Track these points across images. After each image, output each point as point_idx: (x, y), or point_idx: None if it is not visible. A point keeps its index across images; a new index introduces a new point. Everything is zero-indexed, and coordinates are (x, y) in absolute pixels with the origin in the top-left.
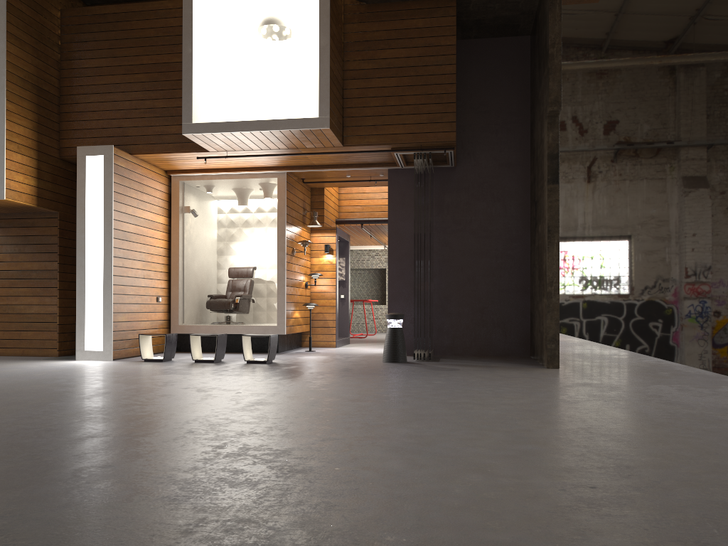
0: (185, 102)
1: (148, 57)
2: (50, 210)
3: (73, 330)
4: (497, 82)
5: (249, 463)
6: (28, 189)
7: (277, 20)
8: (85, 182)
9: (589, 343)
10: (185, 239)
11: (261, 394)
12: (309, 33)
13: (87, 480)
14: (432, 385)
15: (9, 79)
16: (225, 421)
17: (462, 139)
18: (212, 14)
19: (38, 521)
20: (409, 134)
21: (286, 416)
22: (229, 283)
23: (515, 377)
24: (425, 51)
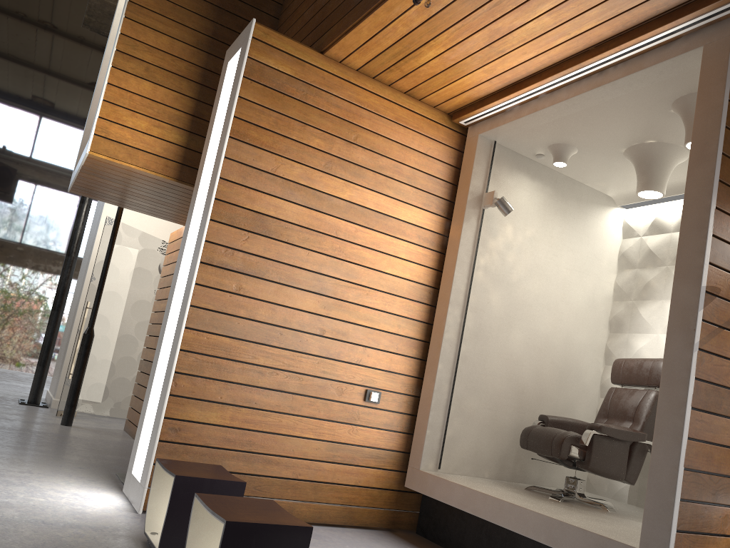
0: None
1: None
2: None
3: None
4: None
5: None
6: (157, 146)
7: None
8: (215, 114)
9: None
10: (480, 271)
11: None
12: None
13: None
14: None
15: None
16: None
17: None
18: None
19: None
20: None
21: None
22: (606, 395)
23: None
24: None
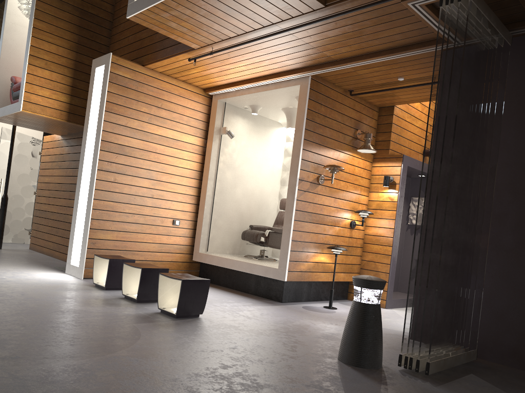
0: None
1: None
2: None
3: None
4: None
5: None
6: (55, 104)
7: None
8: (92, 94)
9: None
10: (221, 163)
11: None
12: None
13: None
14: None
15: None
16: None
17: None
18: None
19: None
20: None
21: None
22: (277, 215)
23: None
24: None
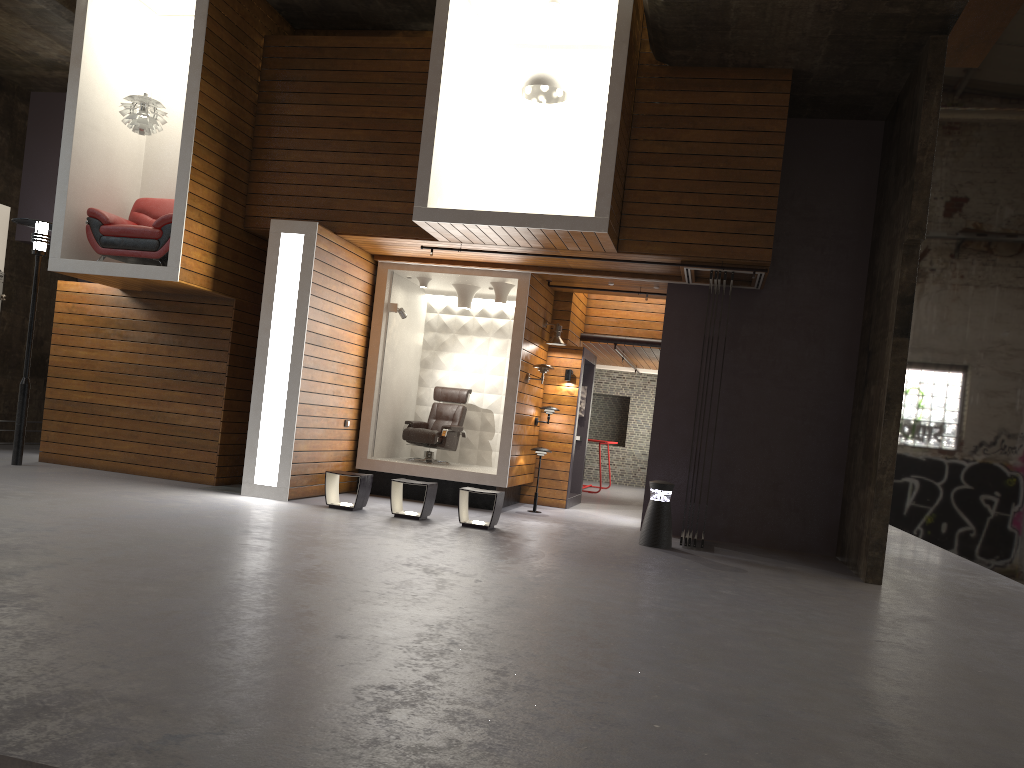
0: (421, 179)
1: (371, 109)
2: (226, 296)
3: (235, 453)
4: (831, 180)
5: (549, 704)
6: (204, 269)
7: (550, 80)
8: (277, 266)
9: (910, 538)
10: (386, 346)
11: (509, 588)
12: (584, 92)
13: (376, 706)
14: (721, 597)
15: (199, 128)
16: (487, 631)
17: (774, 253)
18: (464, 62)
19: (359, 760)
20: (708, 245)
21: (558, 631)
22: (433, 407)
23: (827, 595)
24: (742, 137)
